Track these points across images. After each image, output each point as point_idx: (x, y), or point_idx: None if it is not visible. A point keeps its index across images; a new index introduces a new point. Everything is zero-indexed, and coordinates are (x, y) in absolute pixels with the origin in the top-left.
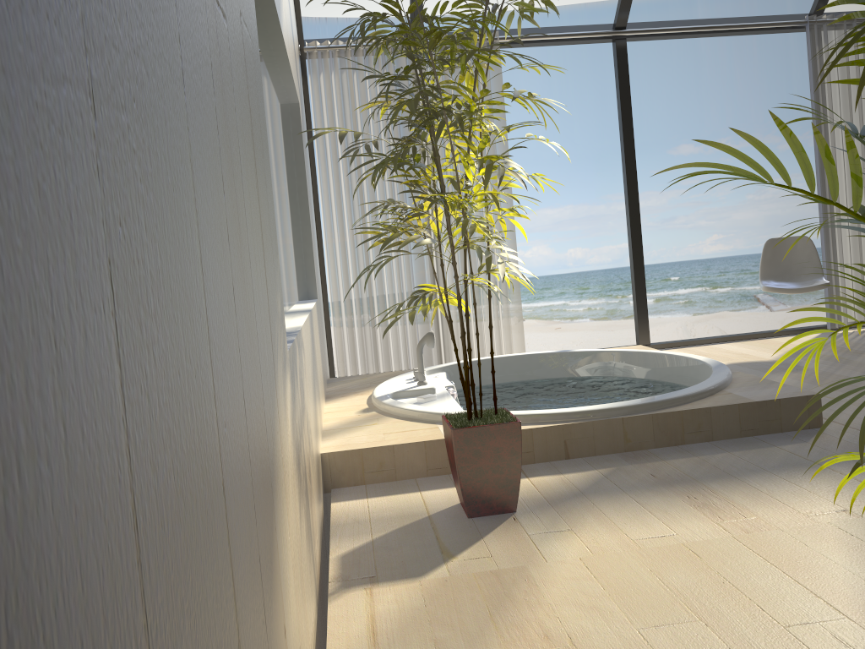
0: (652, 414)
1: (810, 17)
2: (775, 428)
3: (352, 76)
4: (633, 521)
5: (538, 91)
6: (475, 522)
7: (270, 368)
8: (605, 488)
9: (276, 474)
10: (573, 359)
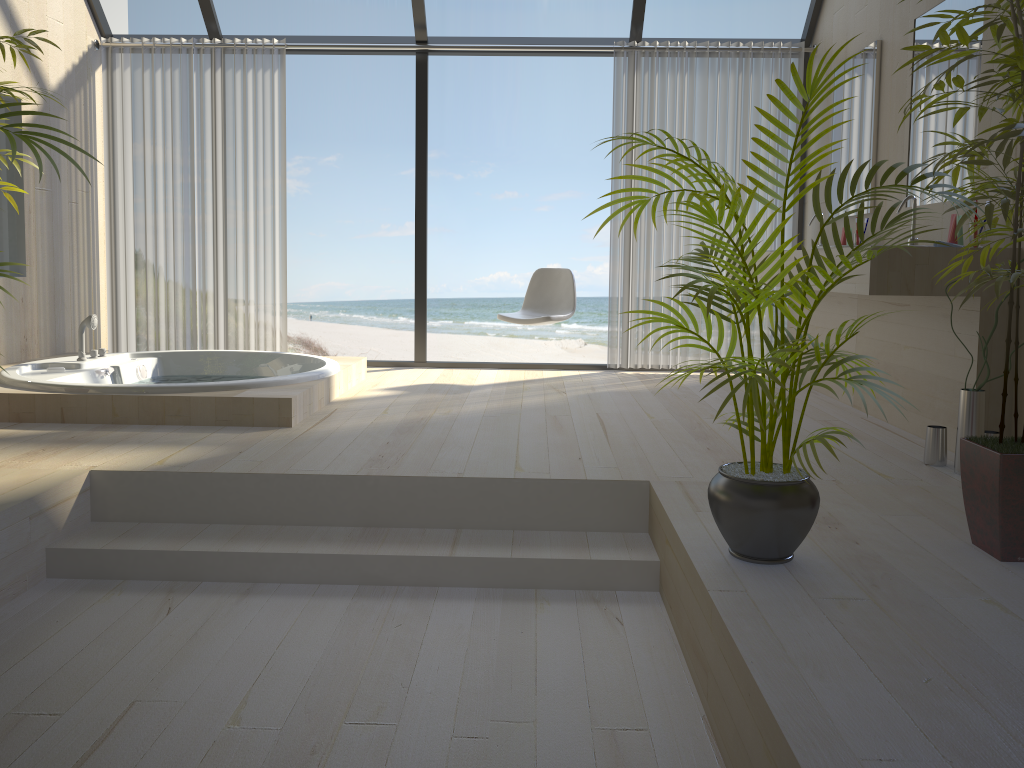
0: (138, 395)
1: (619, 43)
2: (247, 422)
3: (142, 73)
4: None
5: None
6: None
7: None
8: (17, 439)
9: None
10: (281, 361)
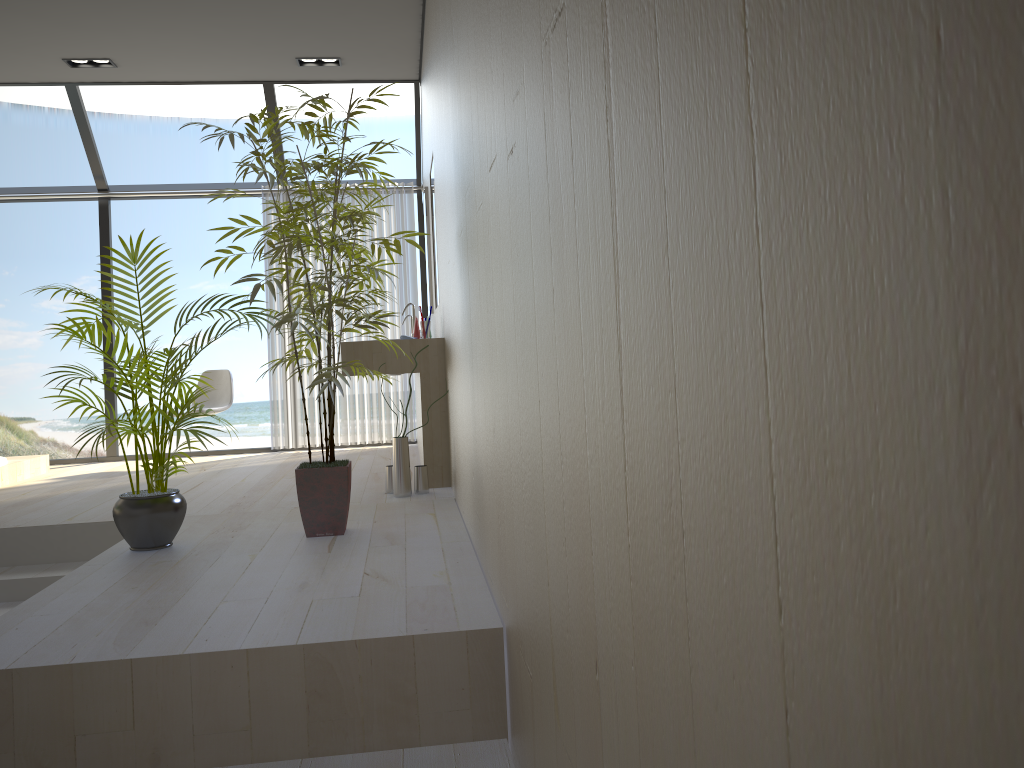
0: None
1: (267, 186)
2: None
3: None
4: None
5: None
6: None
7: None
8: None
9: None
10: None
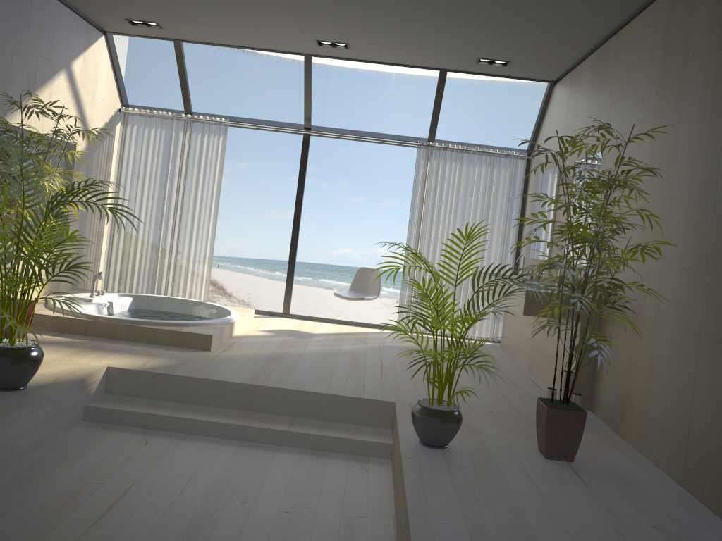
0: (129, 325)
1: (421, 141)
2: (186, 345)
3: (144, 130)
4: None
5: (441, 138)
6: None
7: None
8: (64, 344)
9: None
10: (204, 307)
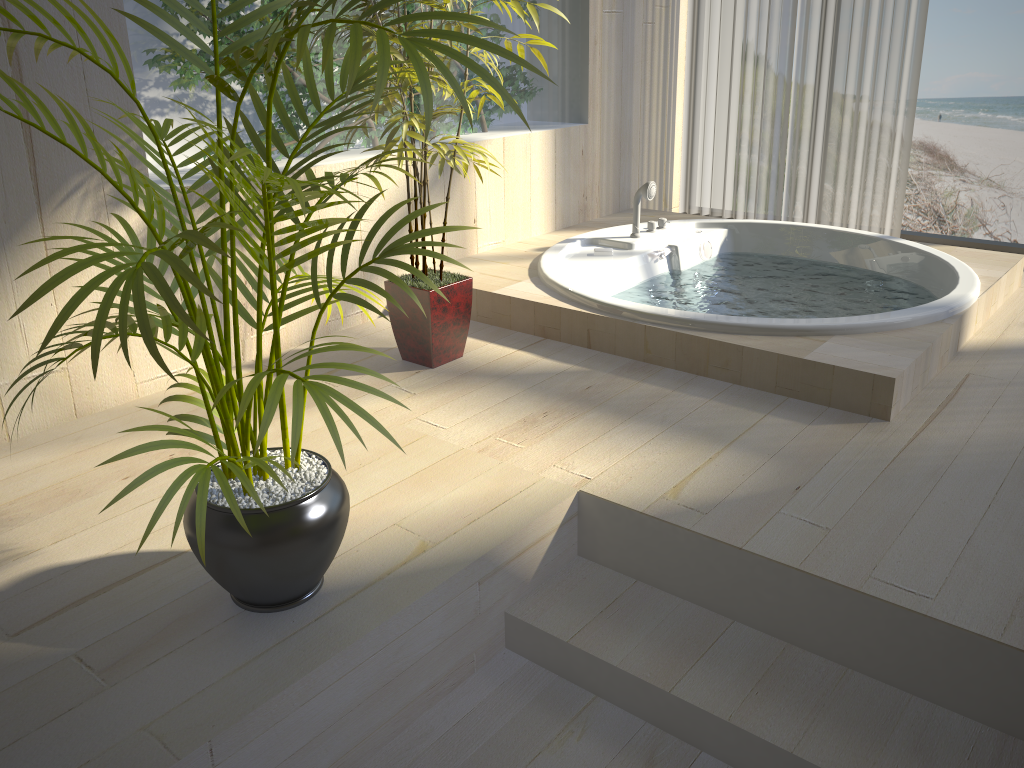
0: (676, 332)
1: None
2: (821, 398)
3: None
4: (457, 408)
5: None
6: (396, 364)
7: (16, 206)
8: (526, 381)
9: (3, 267)
10: (889, 251)
